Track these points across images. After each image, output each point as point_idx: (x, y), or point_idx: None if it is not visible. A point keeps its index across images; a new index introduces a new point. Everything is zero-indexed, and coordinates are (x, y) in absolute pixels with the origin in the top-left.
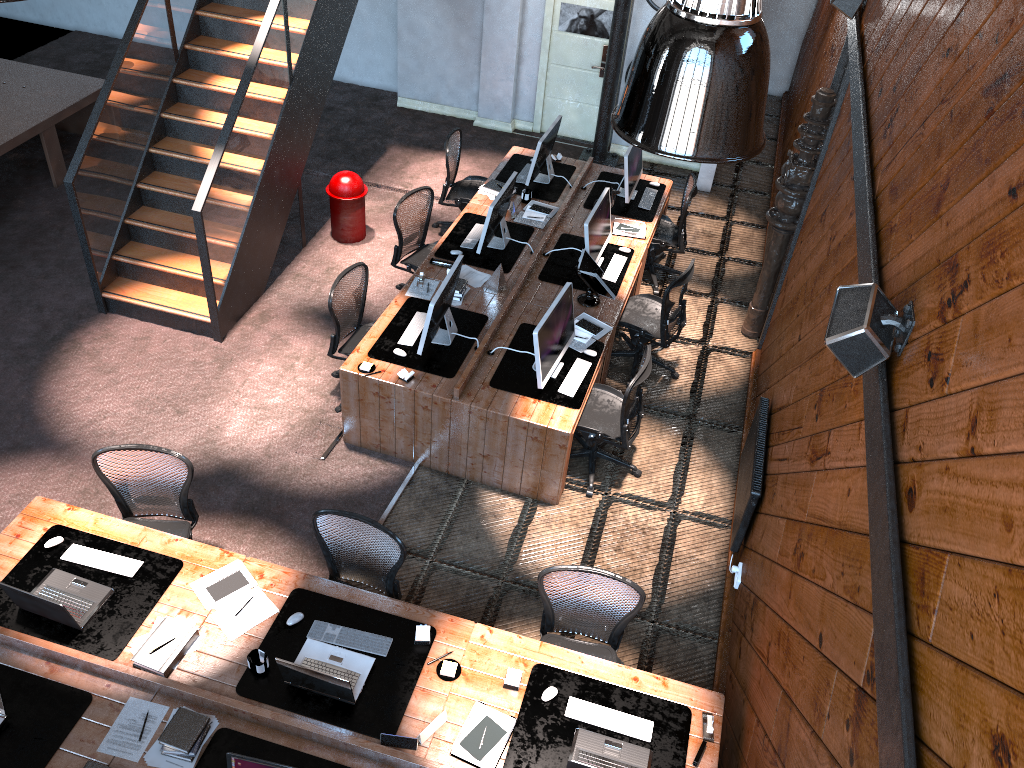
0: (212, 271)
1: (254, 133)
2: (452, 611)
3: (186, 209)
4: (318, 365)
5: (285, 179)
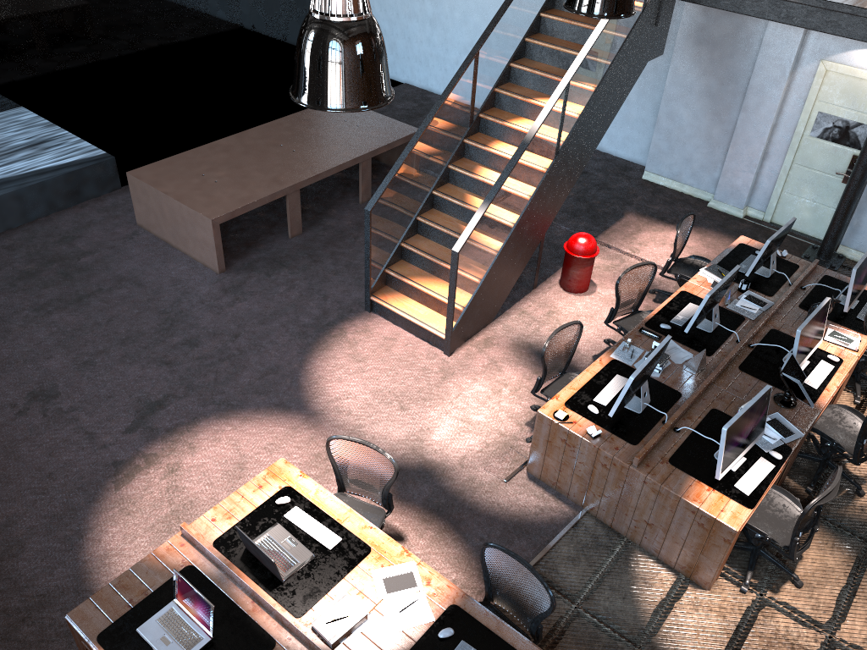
0: (455, 299)
1: (516, 194)
2: None
3: (448, 243)
4: (521, 395)
5: (532, 233)
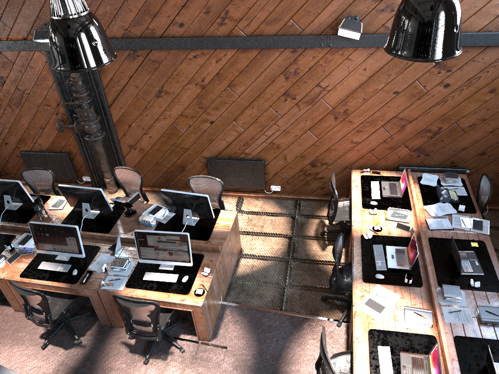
0: None
1: None
2: (311, 273)
3: None
4: None
5: None
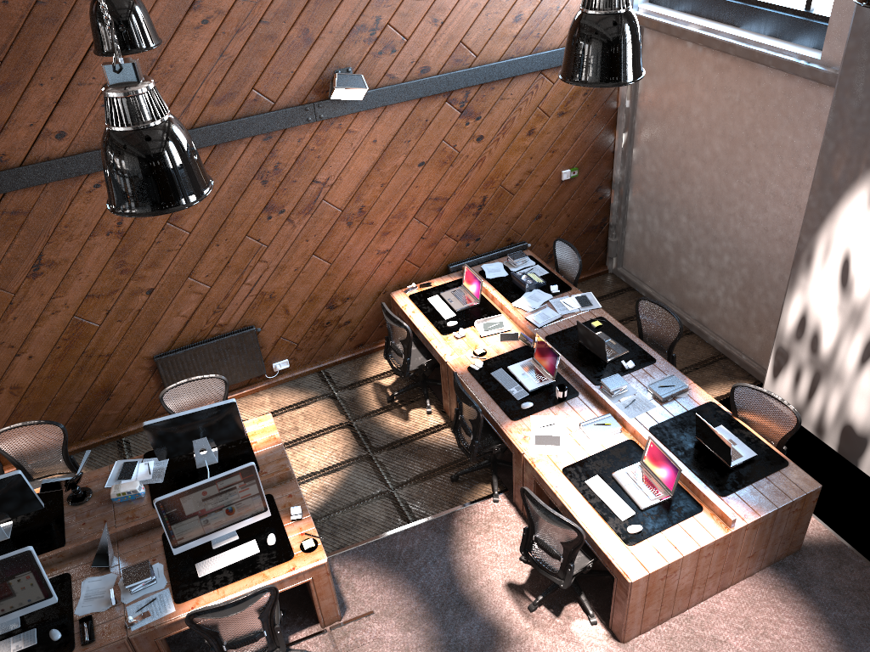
0: None
1: None
2: (414, 457)
3: None
4: None
5: None
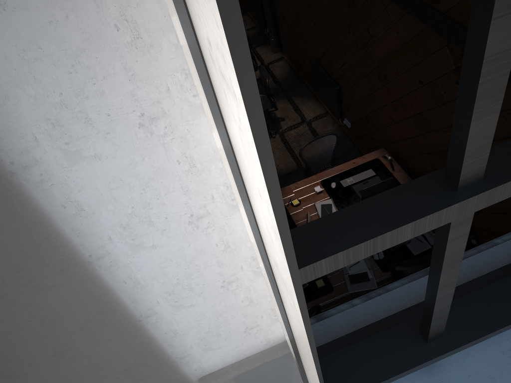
0: None
1: None
2: None
3: None
4: None
5: None
